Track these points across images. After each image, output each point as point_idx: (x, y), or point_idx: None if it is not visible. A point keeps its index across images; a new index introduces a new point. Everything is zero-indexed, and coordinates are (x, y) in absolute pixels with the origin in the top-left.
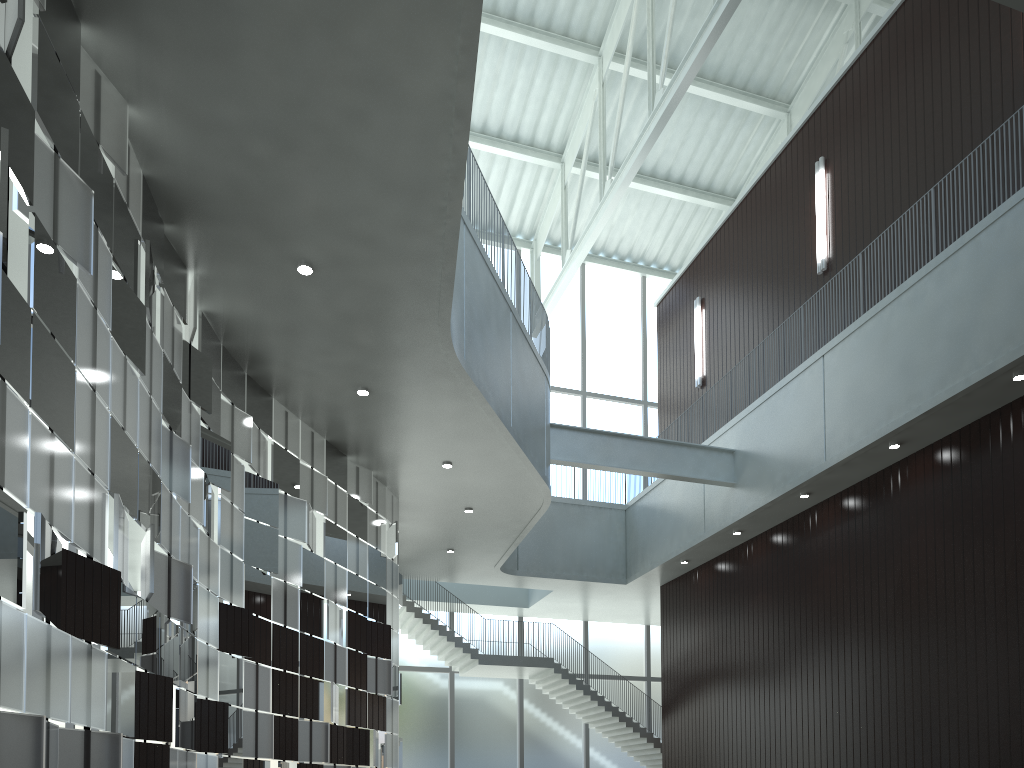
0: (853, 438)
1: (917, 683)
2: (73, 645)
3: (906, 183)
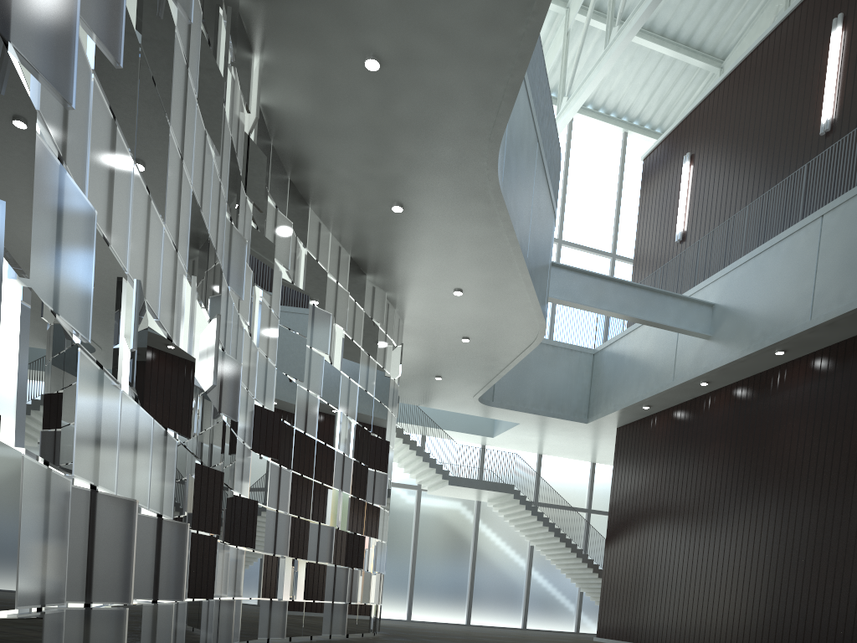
0: (844, 299)
1: None
2: (154, 429)
3: None
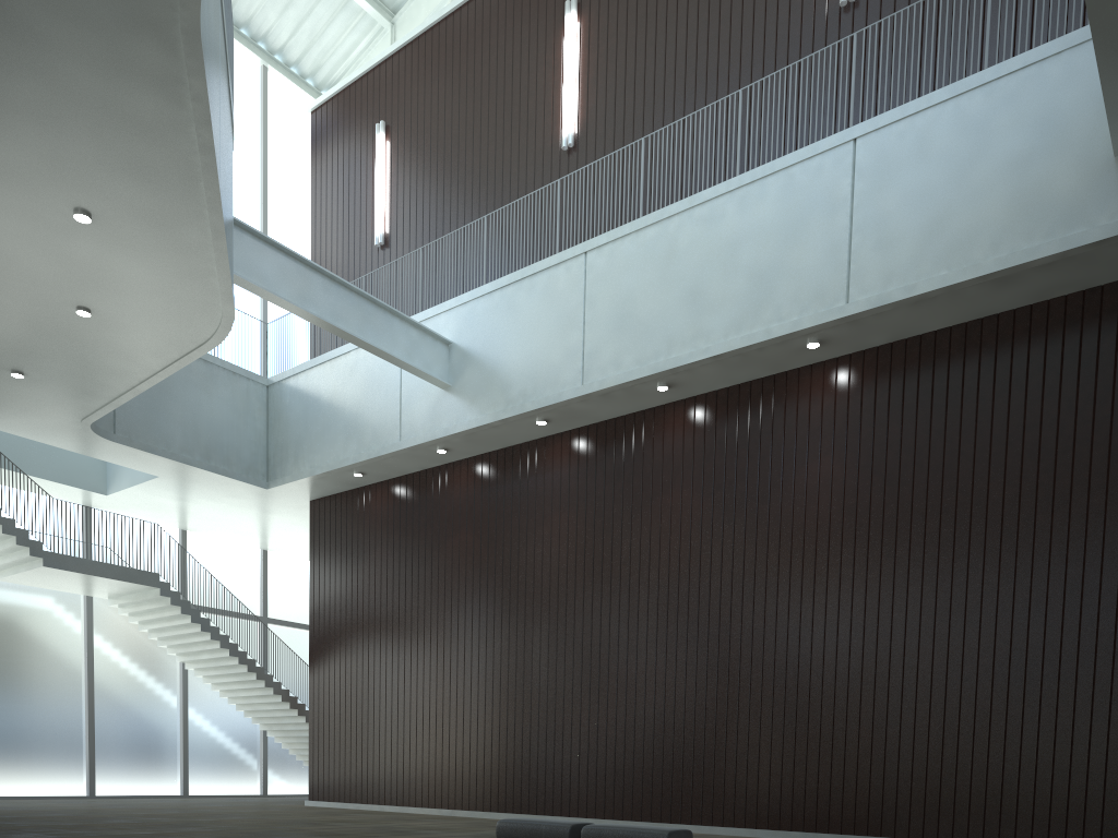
0: (621, 365)
1: (661, 661)
2: None
3: (682, 76)
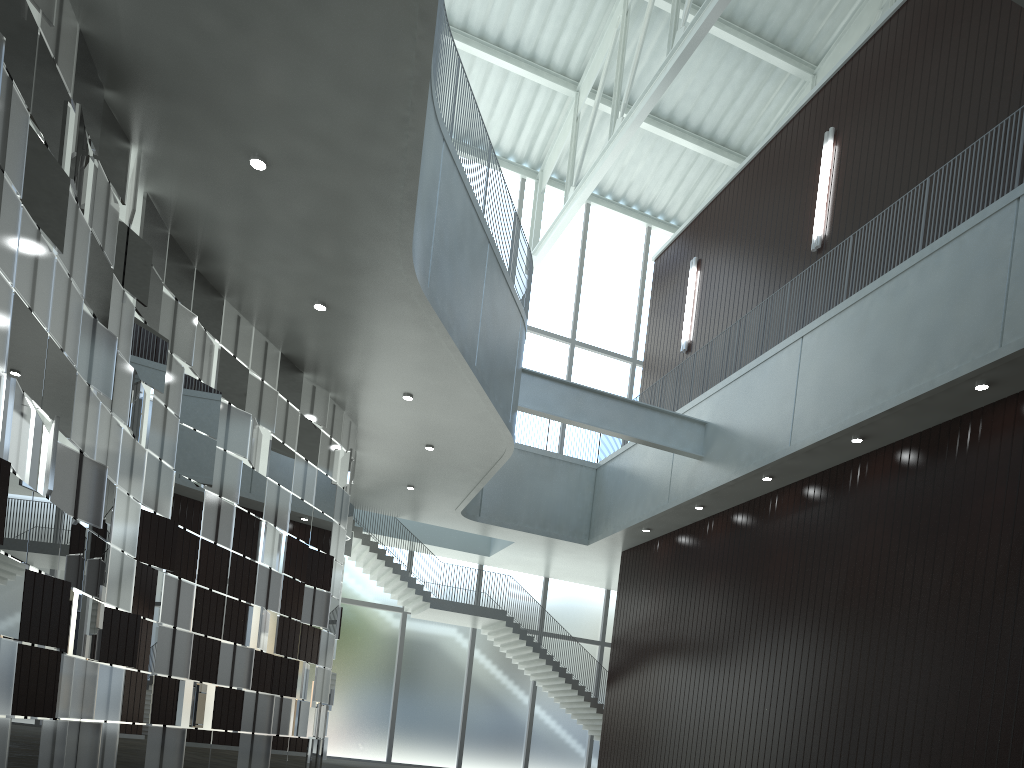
0: (818, 426)
1: (846, 680)
2: None
3: (908, 168)
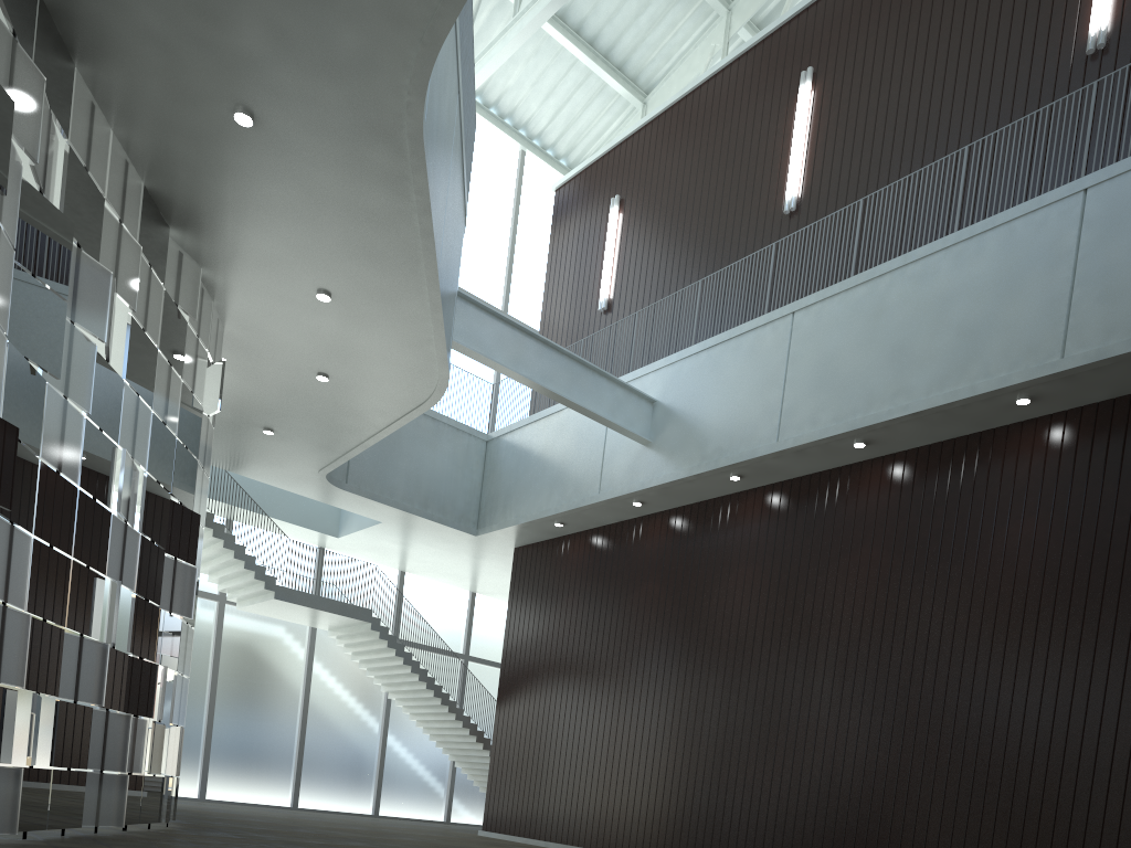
0: (818, 422)
1: (834, 720)
2: None
3: (912, 135)
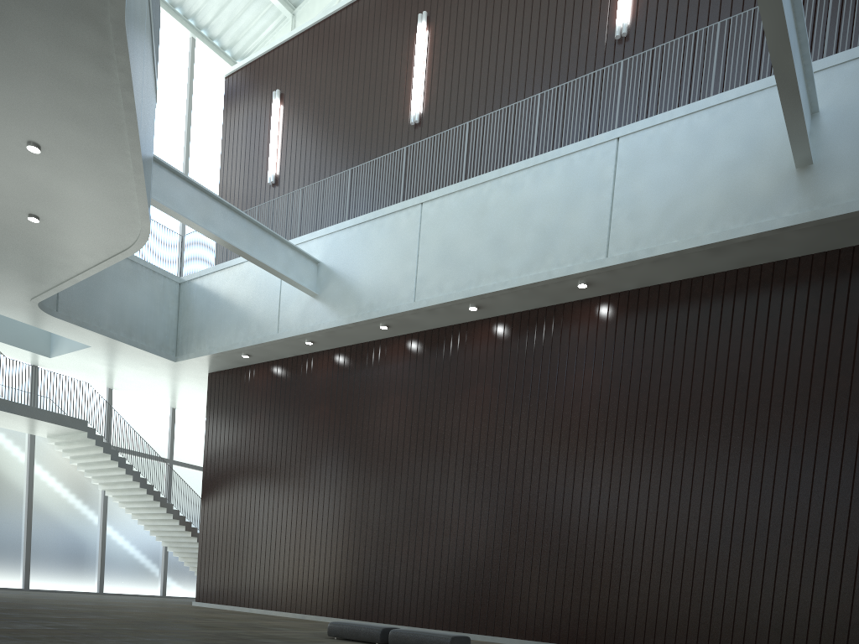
0: (443, 289)
1: (463, 511)
2: None
3: (500, 78)
